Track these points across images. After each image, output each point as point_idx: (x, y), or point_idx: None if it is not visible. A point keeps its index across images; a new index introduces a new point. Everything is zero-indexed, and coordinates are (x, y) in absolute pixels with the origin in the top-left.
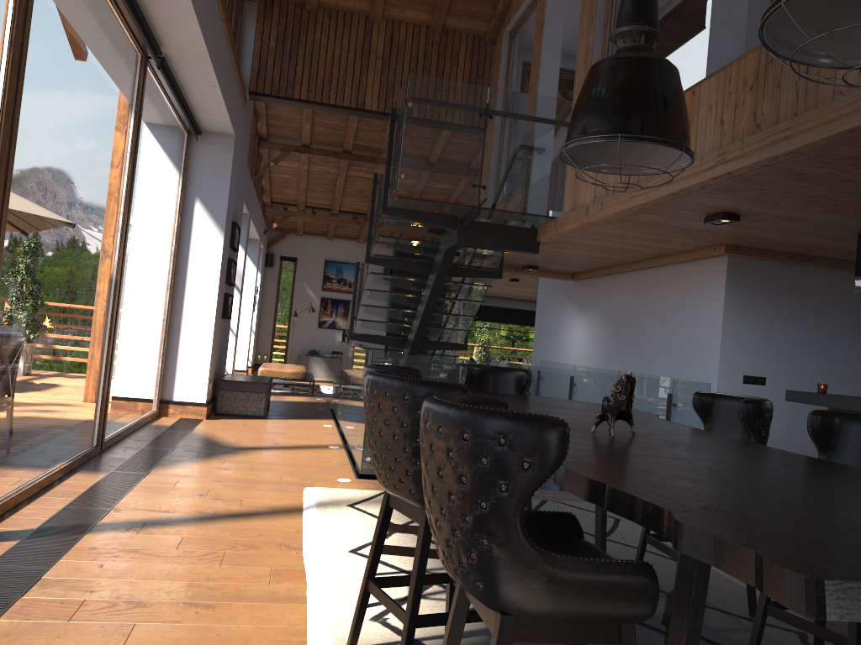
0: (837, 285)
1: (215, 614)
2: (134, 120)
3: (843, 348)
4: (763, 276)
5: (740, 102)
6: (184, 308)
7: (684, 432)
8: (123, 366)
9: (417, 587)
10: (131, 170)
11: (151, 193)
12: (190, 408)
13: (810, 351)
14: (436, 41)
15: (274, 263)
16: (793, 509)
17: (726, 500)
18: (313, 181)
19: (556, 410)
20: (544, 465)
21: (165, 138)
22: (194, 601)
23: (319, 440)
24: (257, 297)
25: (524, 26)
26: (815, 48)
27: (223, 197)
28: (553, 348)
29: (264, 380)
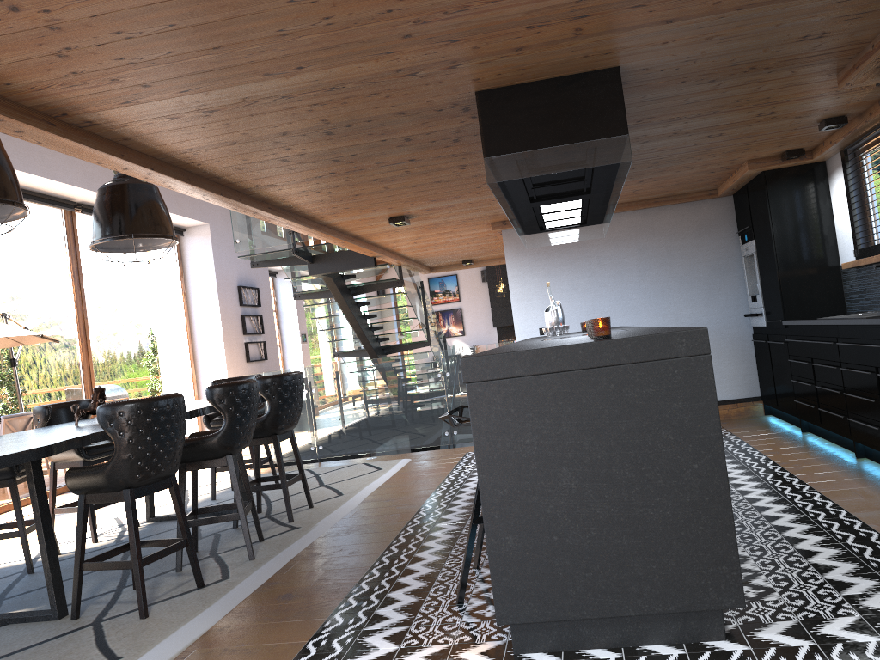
0: (613, 227)
1: None
2: (69, 253)
3: (633, 283)
4: None
5: None
6: (204, 363)
7: None
8: None
9: None
10: (76, 287)
11: (125, 292)
12: None
13: (600, 292)
14: None
15: (386, 292)
16: None
17: None
18: None
19: None
20: None
21: None
22: None
23: None
24: None
25: None
26: (2, 214)
27: (211, 273)
28: None
29: None
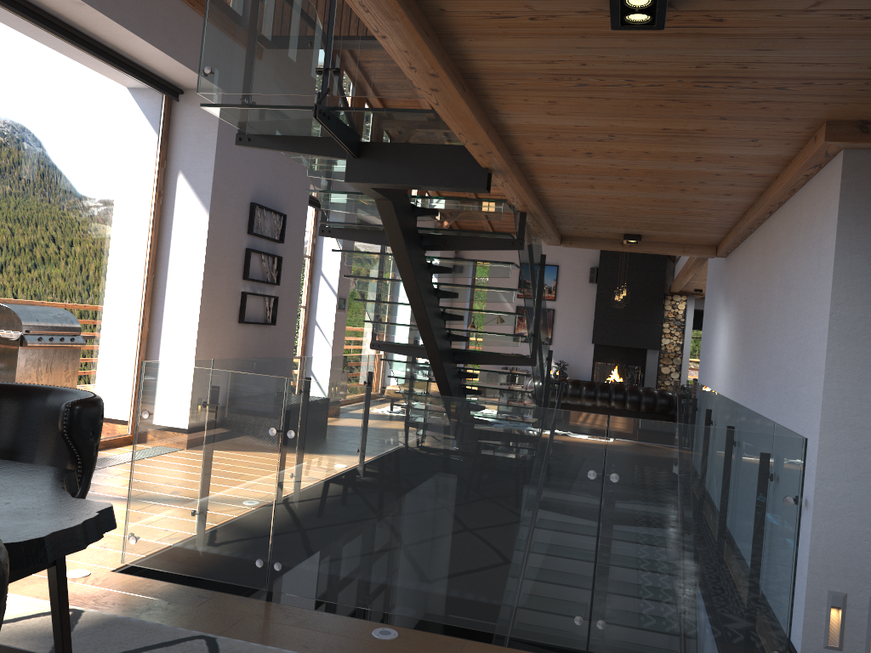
0: None
1: None
2: None
3: None
4: None
5: None
6: (165, 310)
7: None
8: None
9: None
10: None
11: (33, 157)
12: None
13: None
14: None
15: None
16: None
17: None
18: None
19: None
20: None
21: (74, 91)
22: None
23: None
24: None
25: None
26: None
27: (208, 169)
28: (708, 365)
29: None
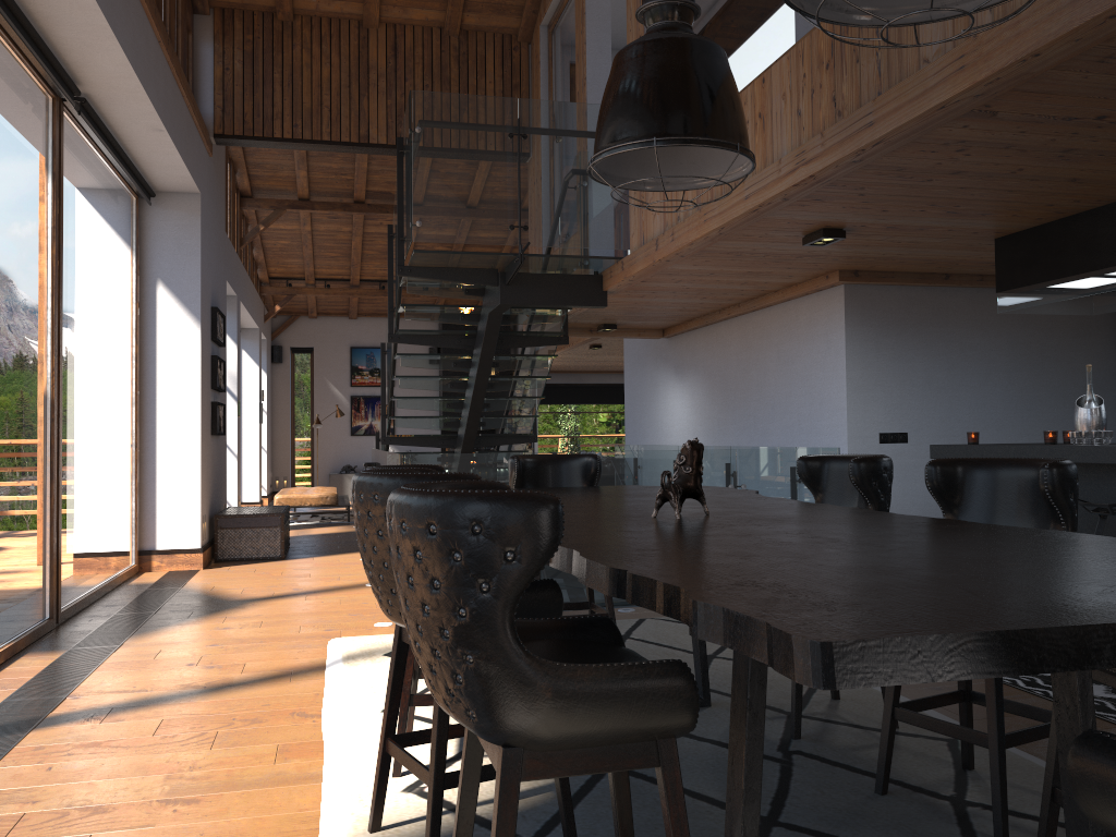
0: (983, 307)
1: (200, 809)
2: (53, 184)
3: (999, 386)
4: (891, 306)
5: (817, 85)
6: (158, 427)
7: (777, 506)
8: (77, 511)
9: (440, 738)
10: (56, 251)
11: (92, 279)
12: (180, 557)
13: (959, 394)
14: (454, 46)
15: (283, 357)
16: (853, 573)
17: (773, 573)
18: (320, 245)
19: (623, 498)
20: (532, 553)
21: (103, 206)
22: (173, 797)
23: (353, 578)
24: (265, 405)
25: (563, 16)
26: (855, 3)
27: (193, 276)
28: (650, 428)
29: (277, 510)
